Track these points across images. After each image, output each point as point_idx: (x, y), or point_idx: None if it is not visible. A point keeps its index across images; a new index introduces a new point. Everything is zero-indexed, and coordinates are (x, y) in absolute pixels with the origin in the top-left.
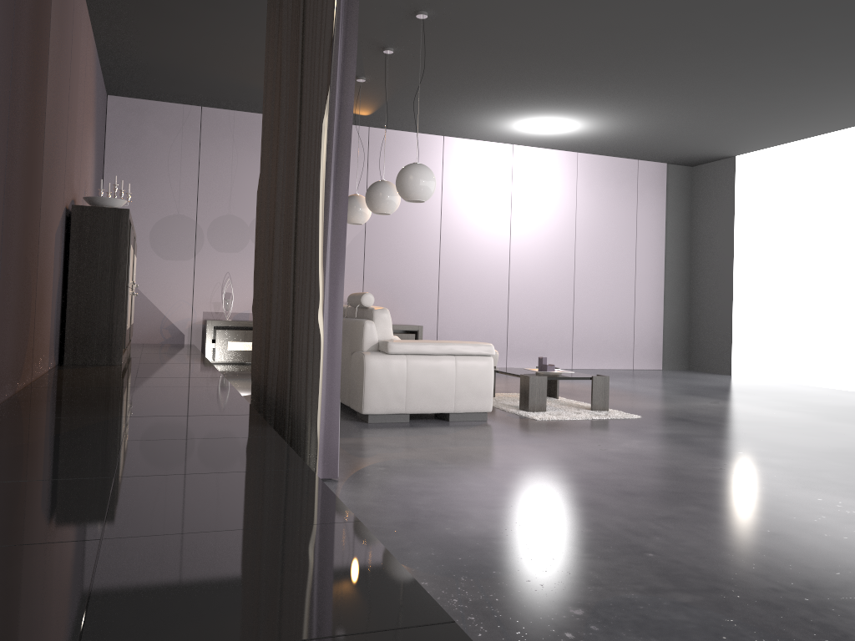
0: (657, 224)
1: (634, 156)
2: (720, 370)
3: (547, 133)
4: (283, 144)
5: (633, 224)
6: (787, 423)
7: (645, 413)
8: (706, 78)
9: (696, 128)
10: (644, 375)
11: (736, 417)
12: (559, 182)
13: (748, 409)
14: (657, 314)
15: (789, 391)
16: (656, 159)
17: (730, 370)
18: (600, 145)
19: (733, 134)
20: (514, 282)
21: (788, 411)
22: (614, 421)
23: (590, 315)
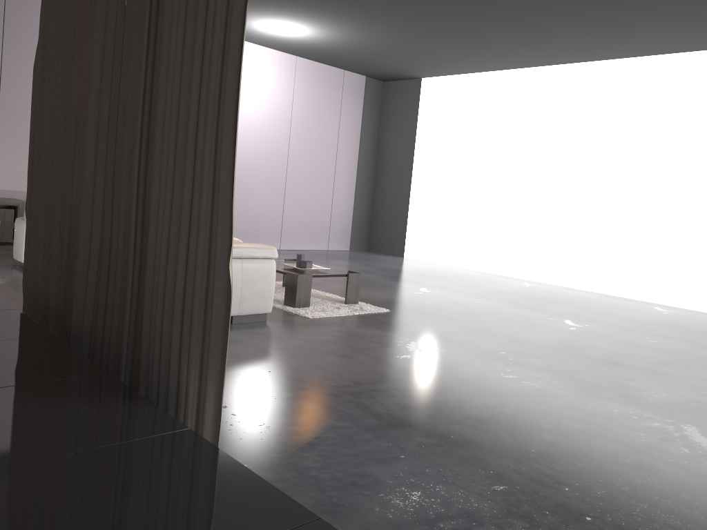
0: (355, 127)
1: (343, 66)
2: (394, 253)
3: (278, 34)
4: (100, 15)
5: (336, 126)
6: (496, 313)
7: (387, 305)
8: (439, 10)
9: (406, 51)
10: (342, 257)
11: (456, 308)
12: (280, 81)
13: (454, 297)
14: (349, 204)
15: (459, 274)
16: (359, 72)
17: (403, 253)
18: (320, 53)
19: (430, 61)
20: (236, 170)
21: (482, 298)
22: (373, 316)
23: (298, 203)
